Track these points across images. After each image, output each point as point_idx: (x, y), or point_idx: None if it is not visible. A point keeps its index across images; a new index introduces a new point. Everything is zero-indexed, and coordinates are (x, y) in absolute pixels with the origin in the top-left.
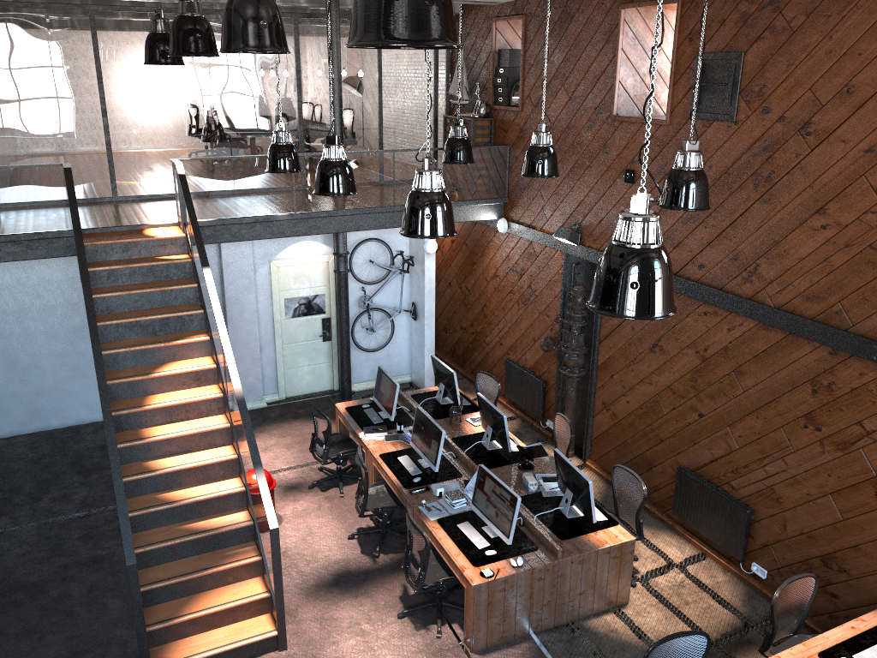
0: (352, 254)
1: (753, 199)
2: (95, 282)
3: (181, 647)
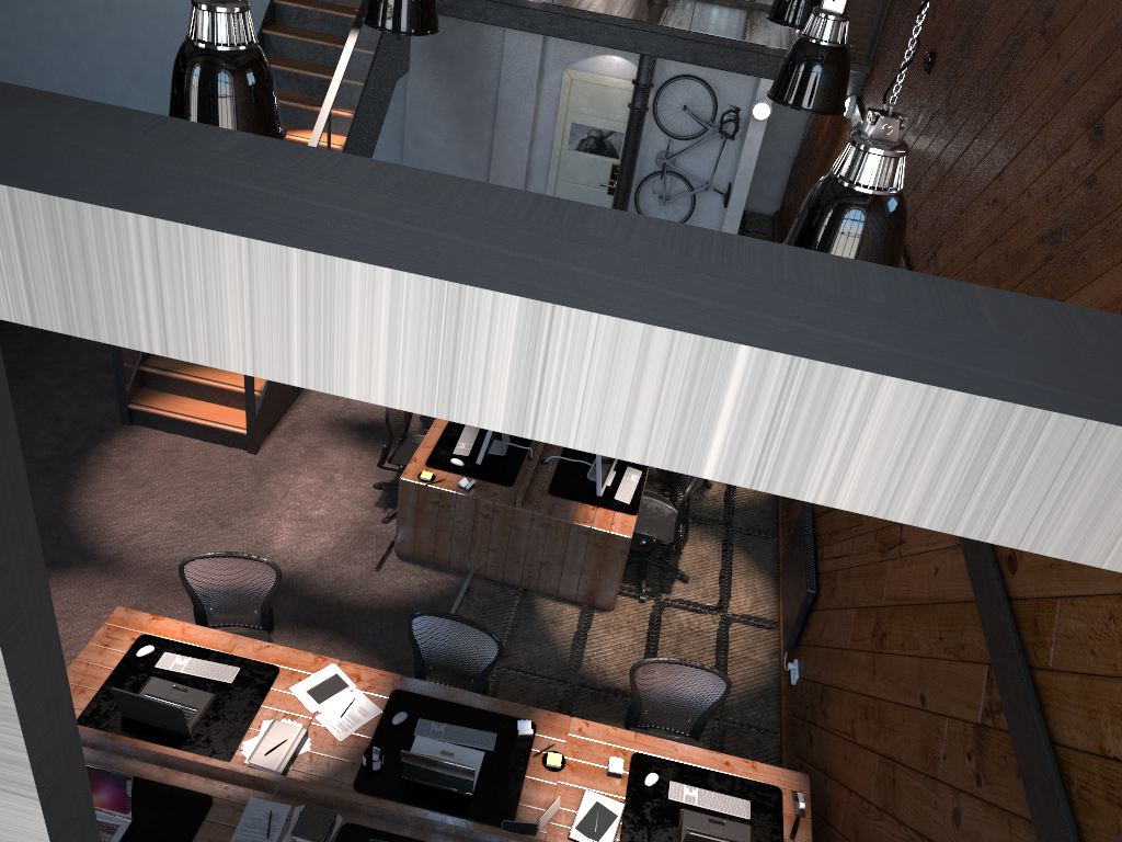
0: (660, 89)
1: (976, 133)
2: (284, 18)
3: (168, 400)
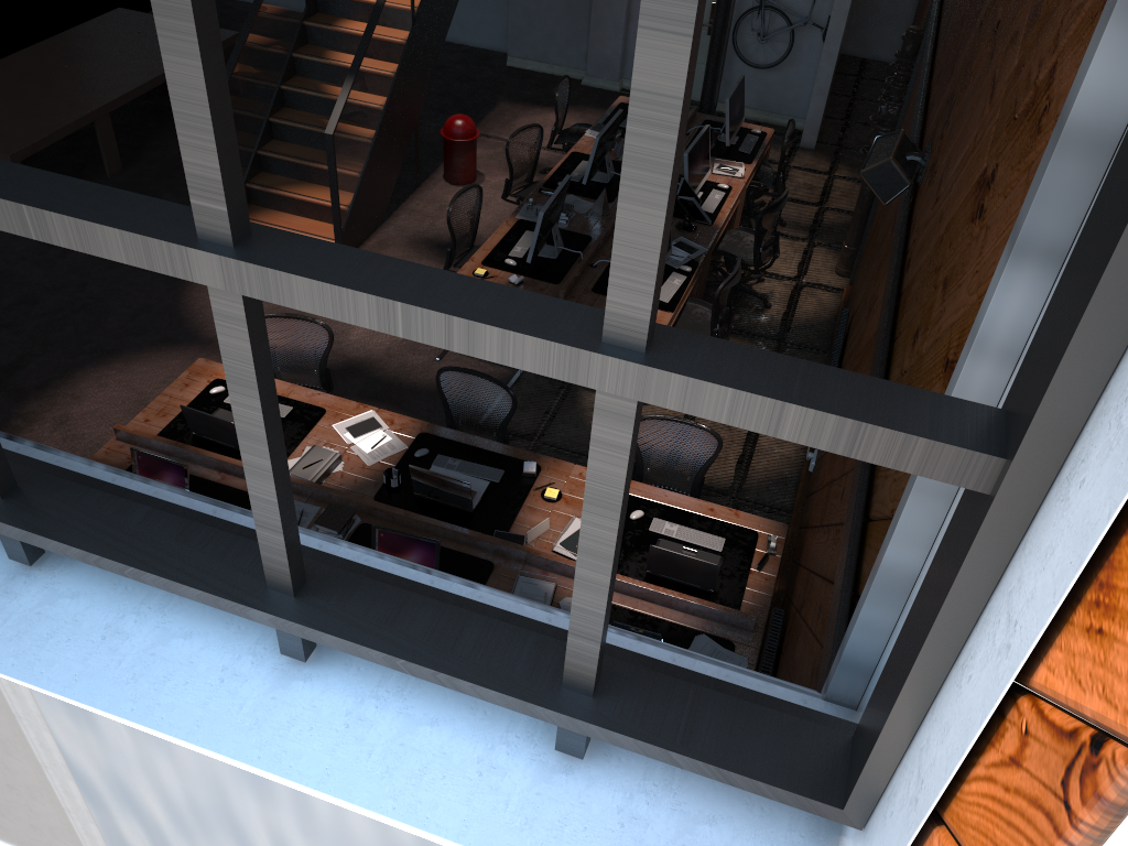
0: None
1: None
2: None
3: (270, 215)
